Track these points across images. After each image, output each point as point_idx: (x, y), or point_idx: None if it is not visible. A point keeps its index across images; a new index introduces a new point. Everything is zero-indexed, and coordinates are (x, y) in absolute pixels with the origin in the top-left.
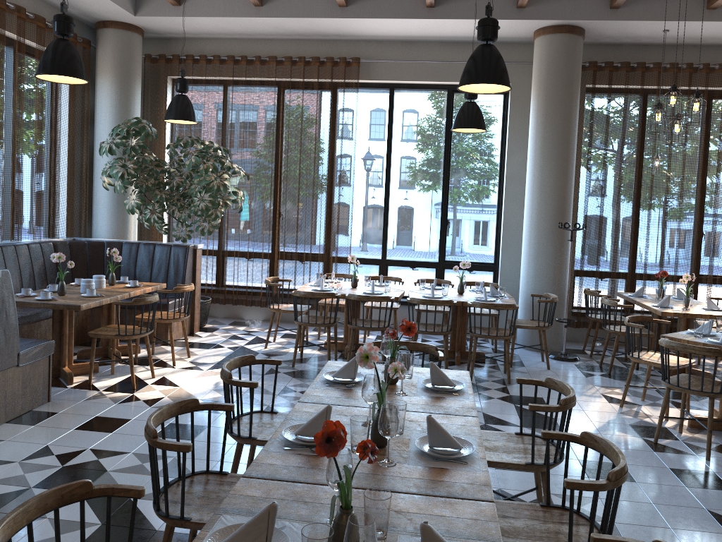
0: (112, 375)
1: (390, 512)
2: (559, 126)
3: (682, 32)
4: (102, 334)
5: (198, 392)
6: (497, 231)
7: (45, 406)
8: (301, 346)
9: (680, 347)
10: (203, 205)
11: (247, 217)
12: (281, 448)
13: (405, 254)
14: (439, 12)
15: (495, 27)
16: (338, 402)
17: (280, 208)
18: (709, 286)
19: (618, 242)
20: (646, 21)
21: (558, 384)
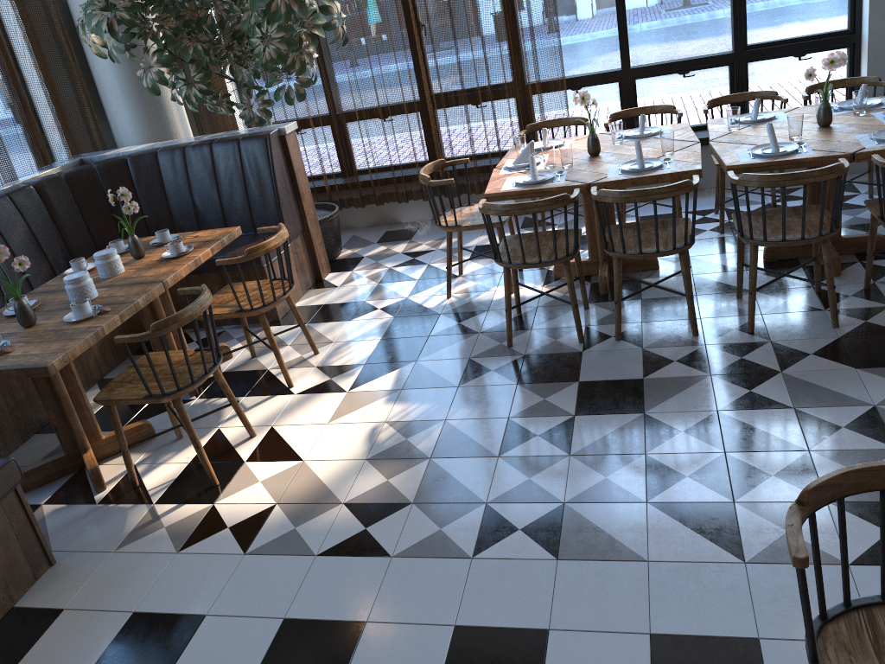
0: (180, 440)
1: None
2: None
3: None
4: (120, 399)
5: (338, 473)
6: None
7: (42, 584)
8: (518, 306)
9: None
10: (271, 50)
11: (362, 46)
12: None
13: (666, 50)
14: None
15: None
16: None
17: (417, 16)
18: None
19: None
20: None
21: None
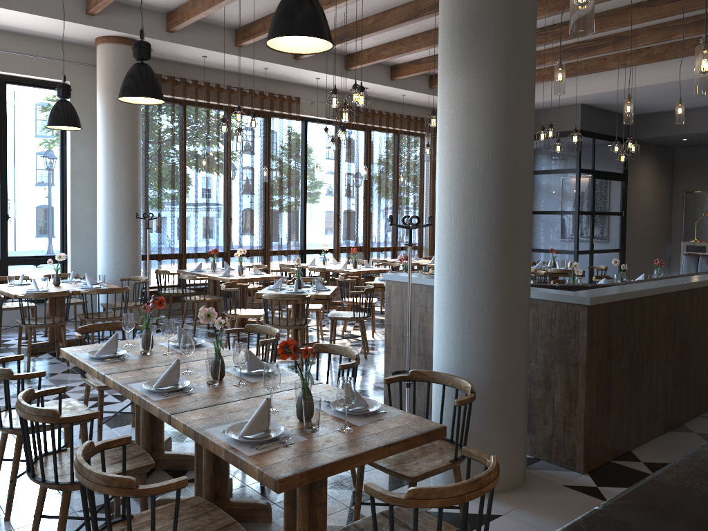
0: None
1: (287, 400)
2: (128, 127)
3: (215, 60)
4: None
5: None
6: (63, 224)
7: None
8: None
9: (280, 297)
10: None
11: None
12: (160, 397)
13: None
14: (5, 1)
15: (150, 50)
16: (136, 368)
17: None
18: (241, 258)
19: (175, 228)
20: (194, 47)
21: (257, 327)
